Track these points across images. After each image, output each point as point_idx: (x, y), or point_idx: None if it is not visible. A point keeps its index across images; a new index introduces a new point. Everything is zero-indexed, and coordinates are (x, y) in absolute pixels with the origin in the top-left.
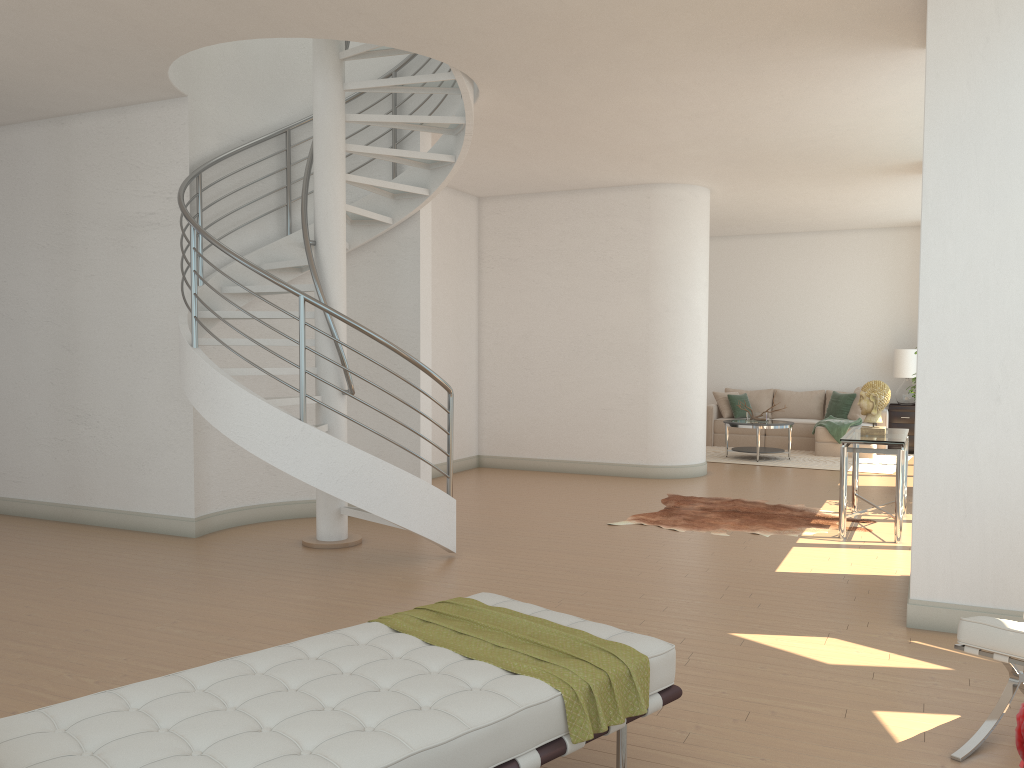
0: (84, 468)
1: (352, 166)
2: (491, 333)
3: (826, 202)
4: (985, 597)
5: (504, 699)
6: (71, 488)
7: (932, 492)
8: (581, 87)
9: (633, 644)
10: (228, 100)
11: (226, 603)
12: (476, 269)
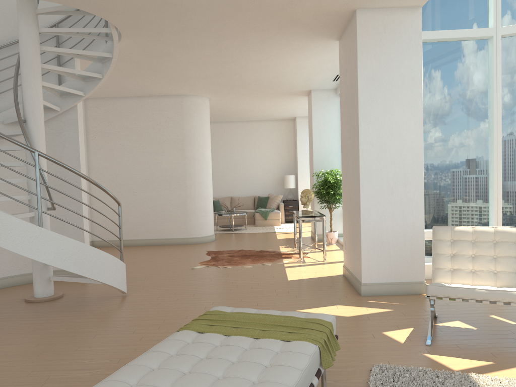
0: None
1: None
2: (96, 173)
3: (258, 107)
4: (391, 278)
5: (301, 353)
6: None
7: (368, 235)
8: (177, 43)
9: (321, 318)
10: None
11: (9, 342)
12: (85, 138)
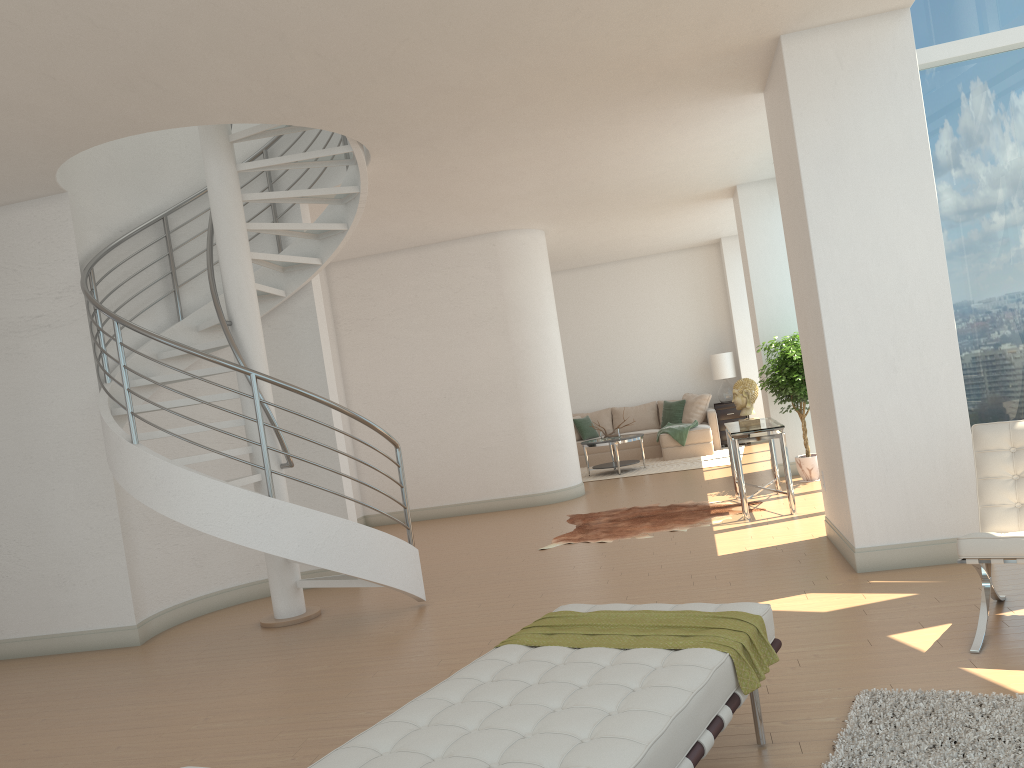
0: None
1: None
2: (359, 393)
3: (640, 232)
4: (914, 533)
5: (695, 667)
6: None
7: (857, 455)
8: (466, 149)
9: (742, 609)
10: (102, 192)
11: (242, 691)
12: (334, 333)
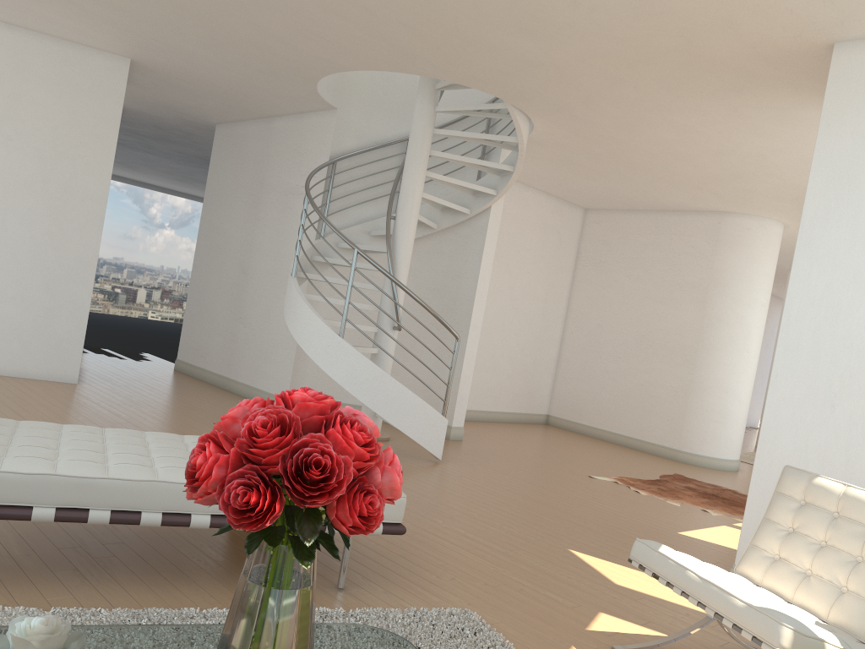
0: (237, 353)
1: (452, 169)
2: (575, 318)
3: None
4: None
5: None
6: (228, 365)
7: (766, 476)
8: (606, 121)
9: None
10: (370, 114)
11: None
12: (572, 265)
